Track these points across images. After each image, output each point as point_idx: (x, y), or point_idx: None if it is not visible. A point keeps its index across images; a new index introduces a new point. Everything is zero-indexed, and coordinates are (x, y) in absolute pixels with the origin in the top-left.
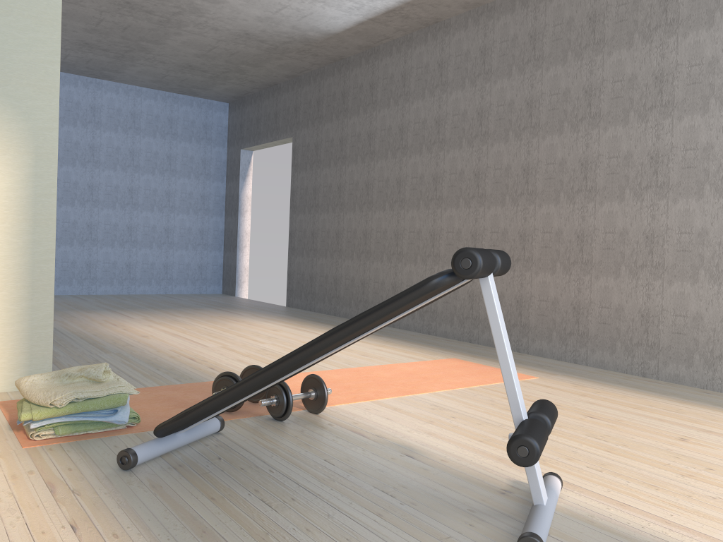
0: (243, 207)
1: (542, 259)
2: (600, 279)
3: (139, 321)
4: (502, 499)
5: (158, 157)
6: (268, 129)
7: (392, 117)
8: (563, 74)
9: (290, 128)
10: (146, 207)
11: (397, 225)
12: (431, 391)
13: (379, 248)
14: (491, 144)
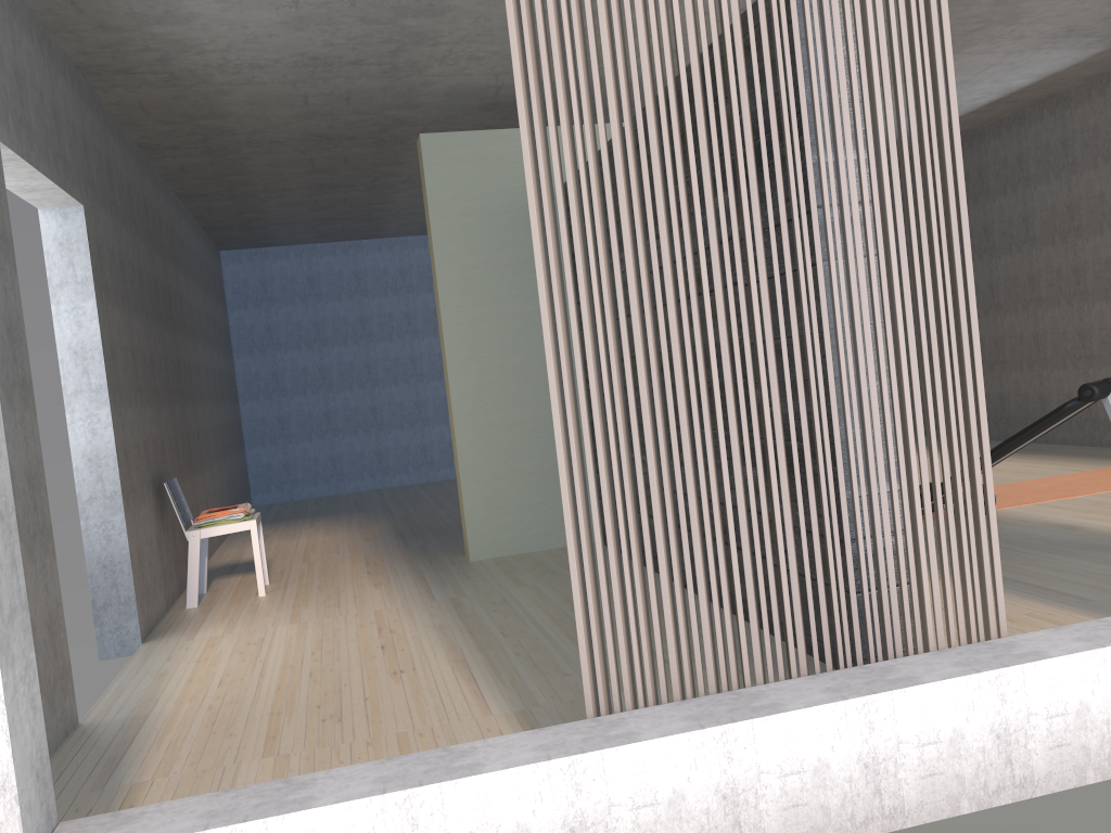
0: None
1: None
2: None
3: None
4: None
5: None
6: None
7: (1011, 206)
8: None
9: None
10: None
11: (1034, 328)
12: (1092, 493)
13: (1016, 356)
14: None
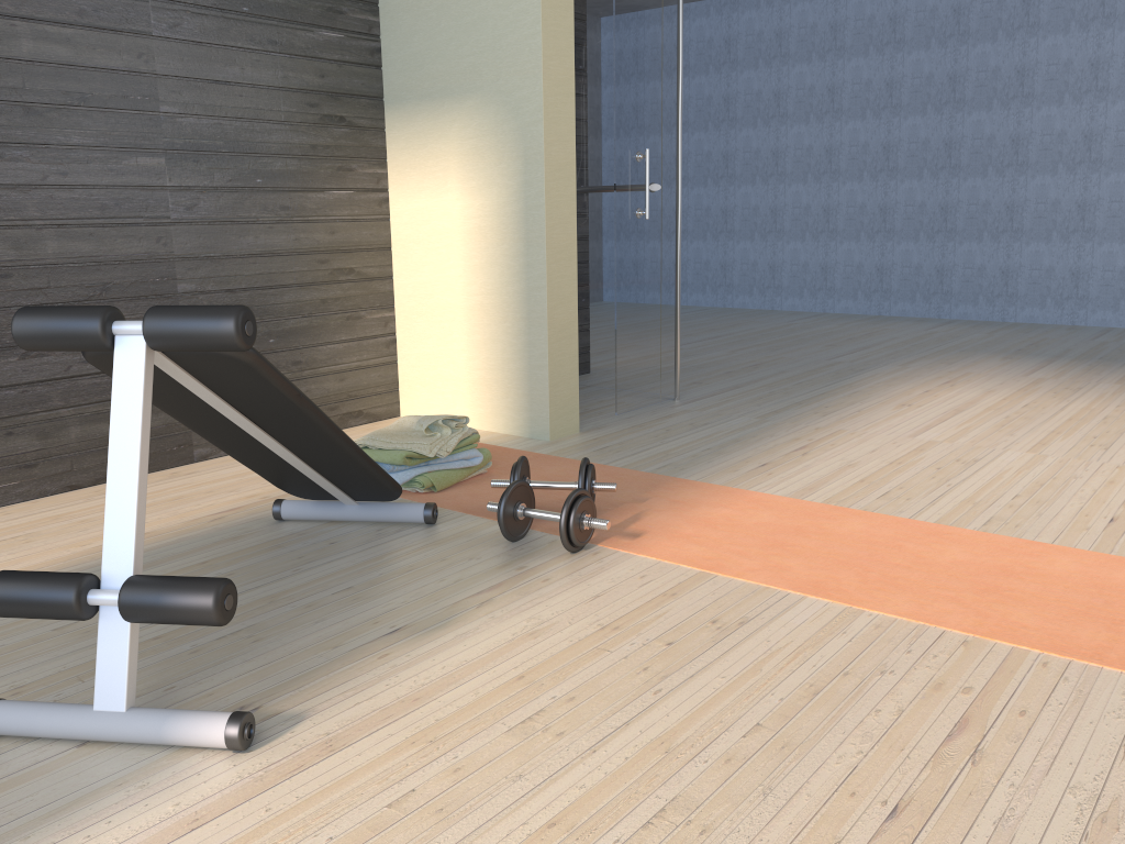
0: None
1: None
2: None
3: (1010, 382)
4: (216, 709)
5: None
6: None
7: None
8: None
9: None
10: None
11: None
12: (867, 607)
13: None
14: None
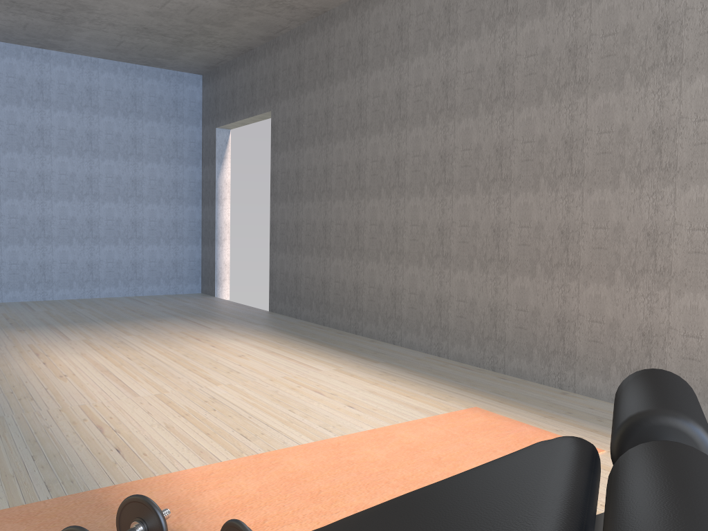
0: (221, 195)
1: (594, 264)
2: (684, 296)
3: (74, 345)
4: None
5: (121, 139)
6: (244, 103)
7: (387, 80)
8: (623, 5)
9: (268, 100)
10: (109, 197)
11: (395, 216)
12: None
13: (374, 245)
14: (517, 108)
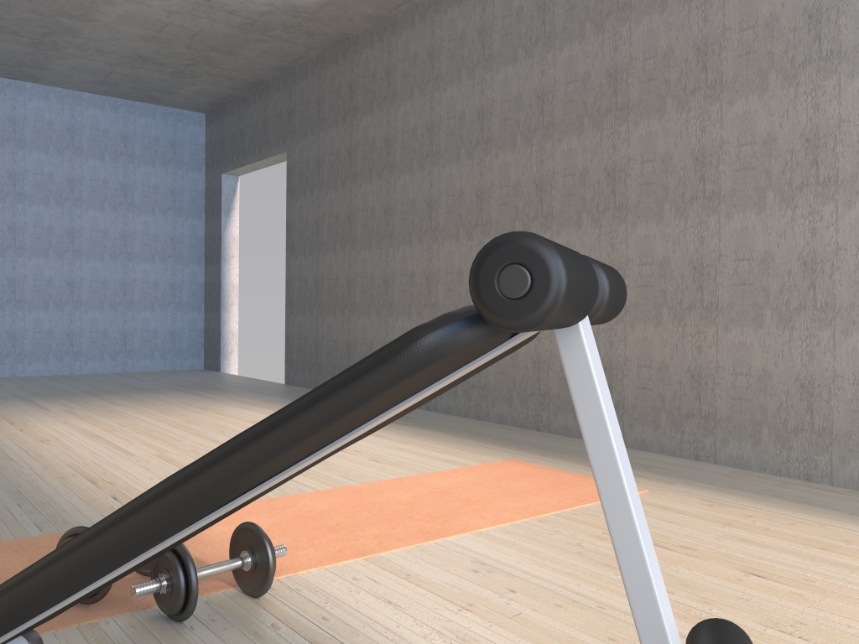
0: (227, 252)
1: (641, 304)
2: (732, 332)
3: (55, 415)
4: None
5: (108, 187)
6: (256, 144)
7: (417, 113)
8: (663, 26)
9: (283, 139)
10: (93, 254)
11: (428, 265)
12: (475, 528)
13: (405, 299)
14: (558, 139)
